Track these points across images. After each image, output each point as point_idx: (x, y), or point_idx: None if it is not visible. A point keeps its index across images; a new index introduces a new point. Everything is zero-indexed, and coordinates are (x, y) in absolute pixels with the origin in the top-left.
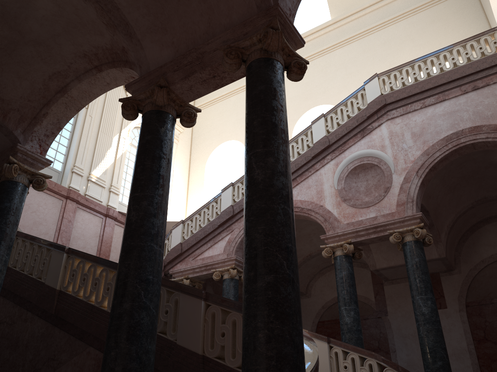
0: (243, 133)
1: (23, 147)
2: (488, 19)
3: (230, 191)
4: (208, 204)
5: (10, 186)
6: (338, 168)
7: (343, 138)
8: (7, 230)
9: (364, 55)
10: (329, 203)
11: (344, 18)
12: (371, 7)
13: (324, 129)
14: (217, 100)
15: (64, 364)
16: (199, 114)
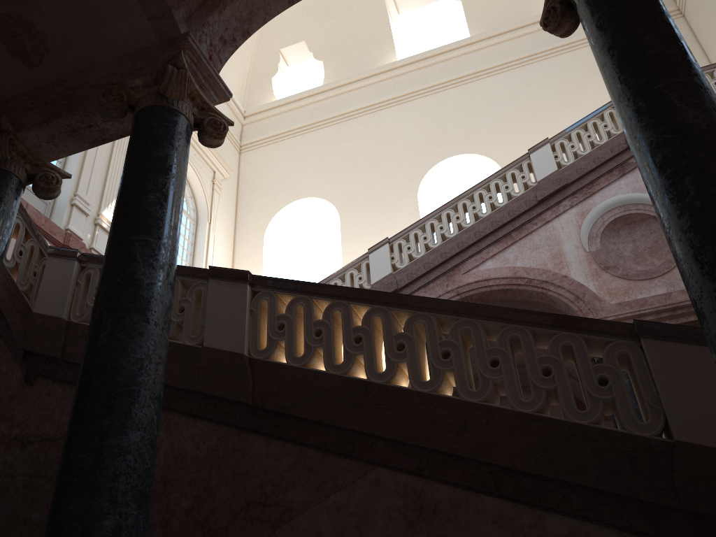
0: (332, 188)
1: (196, 45)
2: (710, 56)
3: (387, 250)
4: (342, 271)
5: (170, 118)
6: (587, 220)
7: (589, 175)
8: (175, 205)
9: (528, 90)
10: (578, 273)
11: (494, 35)
12: (535, 25)
13: (553, 160)
14: (282, 135)
15: (303, 513)
16: (250, 155)
